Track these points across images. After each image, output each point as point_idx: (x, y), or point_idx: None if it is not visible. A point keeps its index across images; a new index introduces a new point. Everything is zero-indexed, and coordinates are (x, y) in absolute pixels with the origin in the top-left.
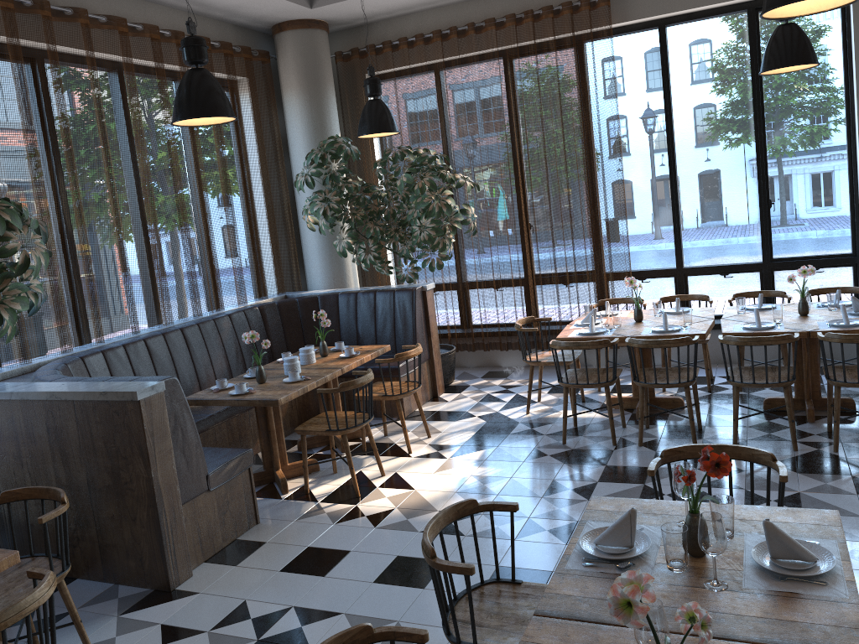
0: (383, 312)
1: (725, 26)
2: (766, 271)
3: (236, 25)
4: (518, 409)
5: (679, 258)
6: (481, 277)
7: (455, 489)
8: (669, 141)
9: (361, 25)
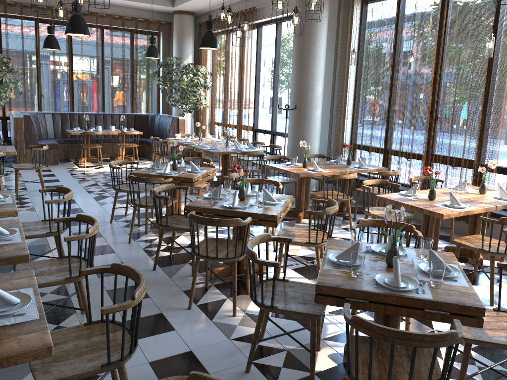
0: (165, 124)
1: None
2: None
3: (160, 12)
4: None
5: (271, 126)
6: (219, 121)
7: (101, 171)
8: (274, 73)
9: (208, 12)
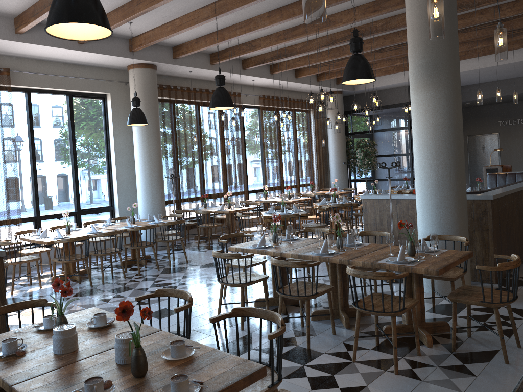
0: None
1: (57, 99)
2: (79, 215)
3: None
4: None
5: (38, 211)
6: None
7: None
8: (33, 150)
9: None
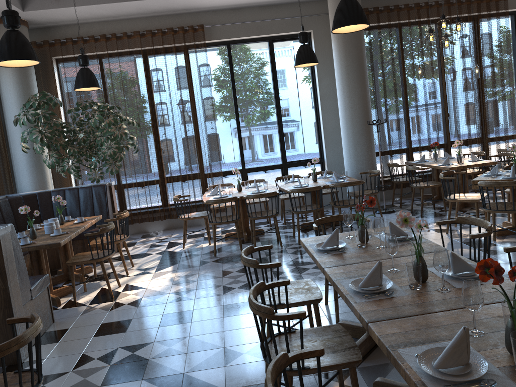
0: (85, 200)
1: (258, 47)
2: (284, 168)
3: None
4: (177, 247)
5: (243, 163)
6: (135, 179)
7: (170, 283)
8: (235, 103)
9: (48, 27)
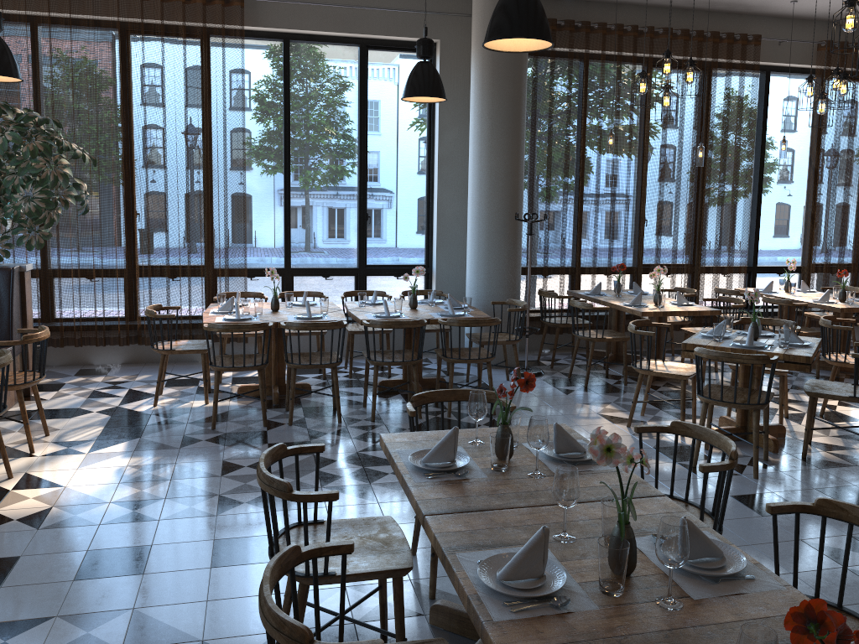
0: None
1: (340, 54)
2: (361, 275)
3: None
4: (142, 402)
5: (288, 259)
6: (78, 263)
7: (116, 480)
8: (287, 148)
9: None
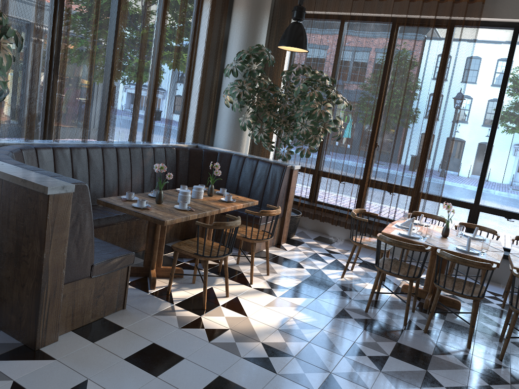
0: (260, 176)
1: None
2: None
3: None
4: (336, 272)
5: (477, 197)
6: (332, 170)
7: (277, 326)
8: (497, 112)
9: None
